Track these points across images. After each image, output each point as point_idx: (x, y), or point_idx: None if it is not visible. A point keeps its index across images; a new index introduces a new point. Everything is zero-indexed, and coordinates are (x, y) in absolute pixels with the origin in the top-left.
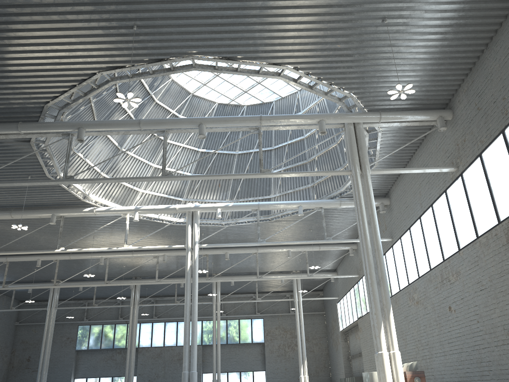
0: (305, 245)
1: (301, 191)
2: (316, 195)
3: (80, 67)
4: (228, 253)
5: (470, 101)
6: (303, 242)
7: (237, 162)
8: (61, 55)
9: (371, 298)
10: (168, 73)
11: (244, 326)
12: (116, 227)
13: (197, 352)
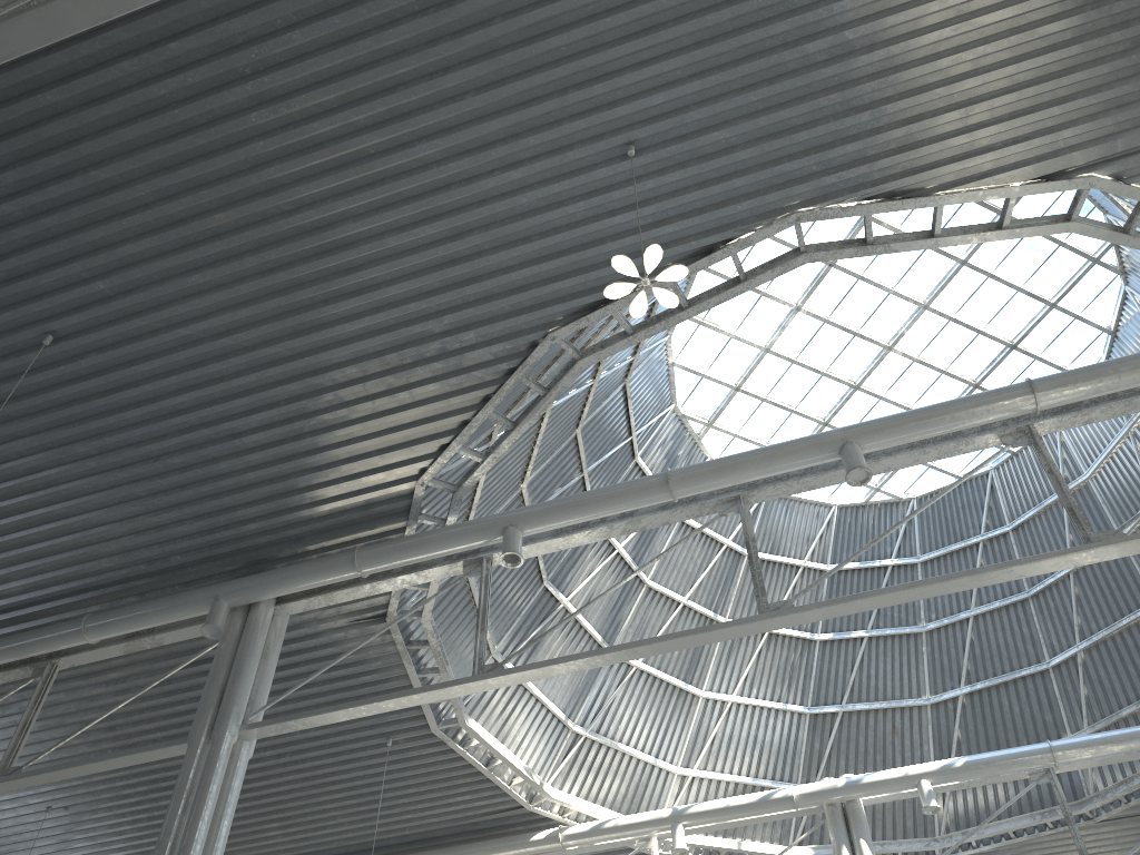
0: None
1: None
2: None
3: (497, 335)
4: None
5: None
6: None
7: (932, 656)
8: (448, 304)
9: None
10: (733, 293)
11: None
12: None
13: None
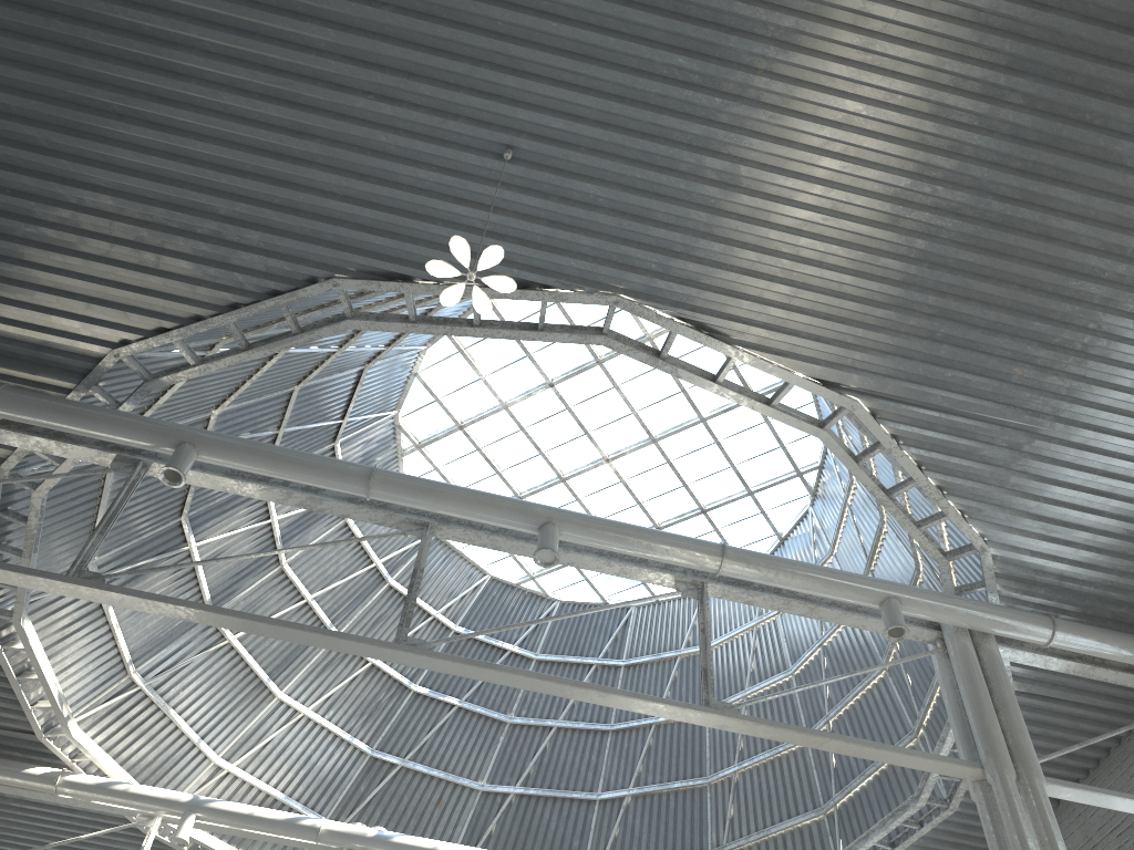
0: None
1: None
2: None
3: (281, 251)
4: None
5: None
6: None
7: (505, 748)
8: (249, 193)
9: None
10: (525, 336)
11: None
12: None
13: None
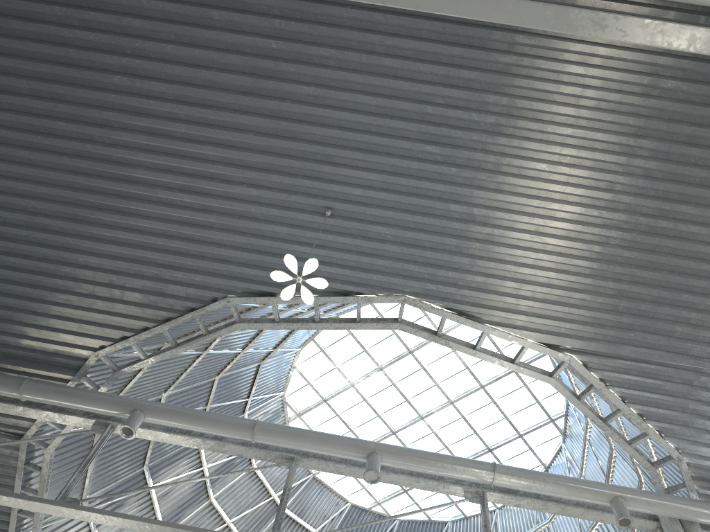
0: None
1: None
2: None
3: (195, 283)
4: None
5: None
6: None
7: None
8: (175, 249)
9: None
10: (348, 326)
11: None
12: None
13: None
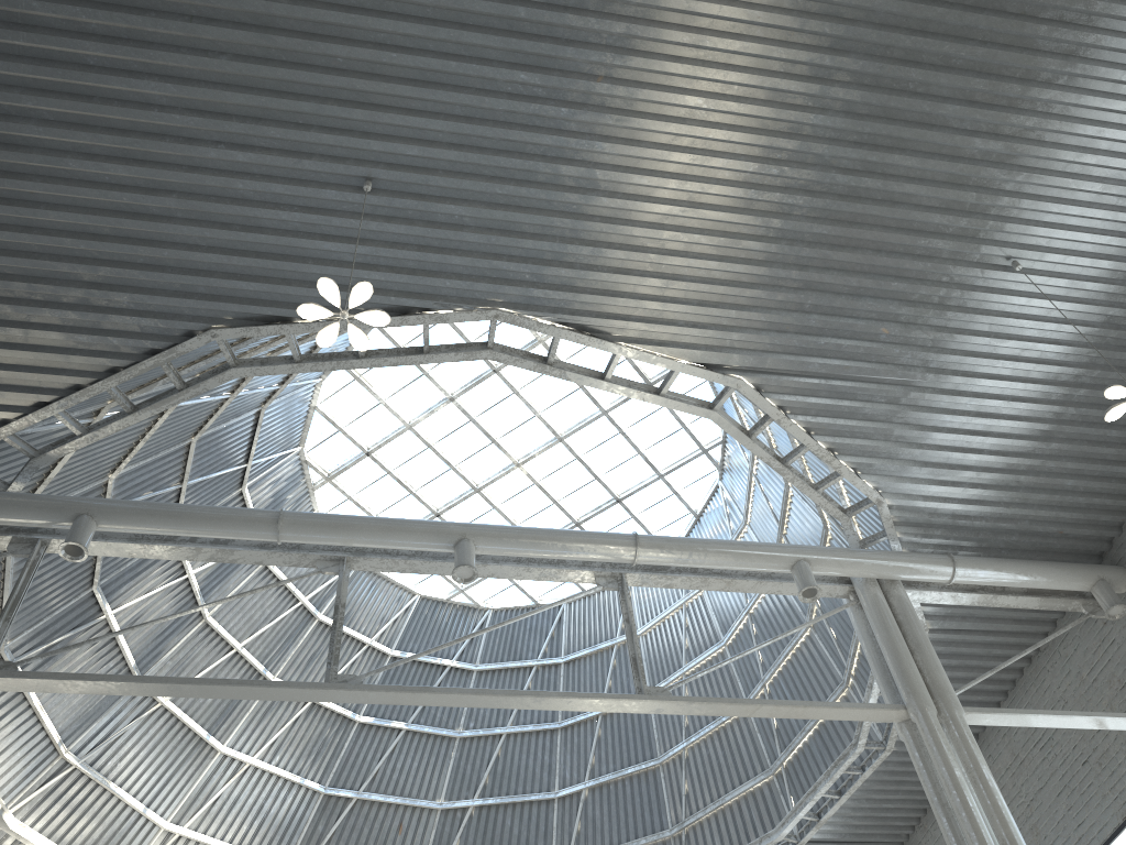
0: None
1: None
2: None
3: (153, 309)
4: None
5: None
6: None
7: (458, 763)
8: (111, 256)
9: None
10: (412, 360)
11: None
12: None
13: None
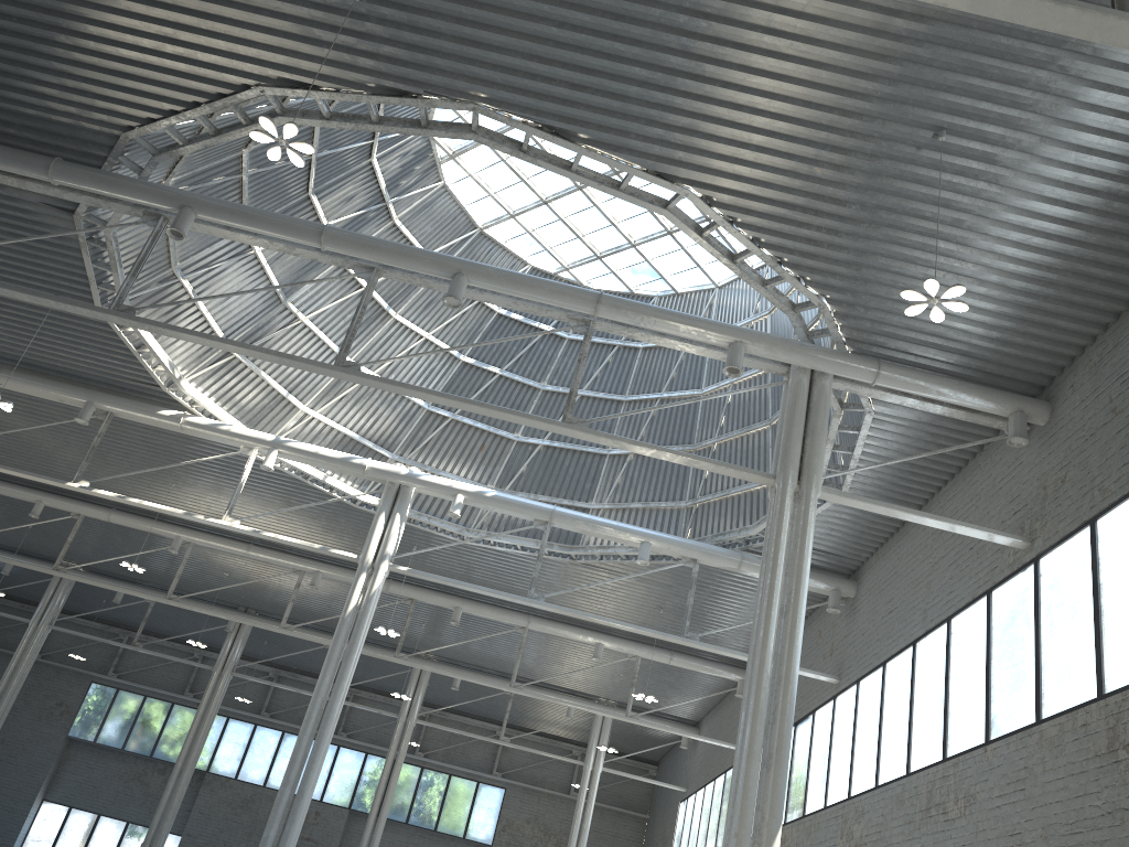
0: (640, 642)
1: (661, 513)
2: (693, 531)
3: (218, 64)
4: (460, 611)
5: (1099, 390)
6: (631, 628)
7: (537, 409)
8: (181, 21)
9: (737, 793)
10: (412, 132)
11: (458, 793)
12: (225, 475)
13: (333, 822)
